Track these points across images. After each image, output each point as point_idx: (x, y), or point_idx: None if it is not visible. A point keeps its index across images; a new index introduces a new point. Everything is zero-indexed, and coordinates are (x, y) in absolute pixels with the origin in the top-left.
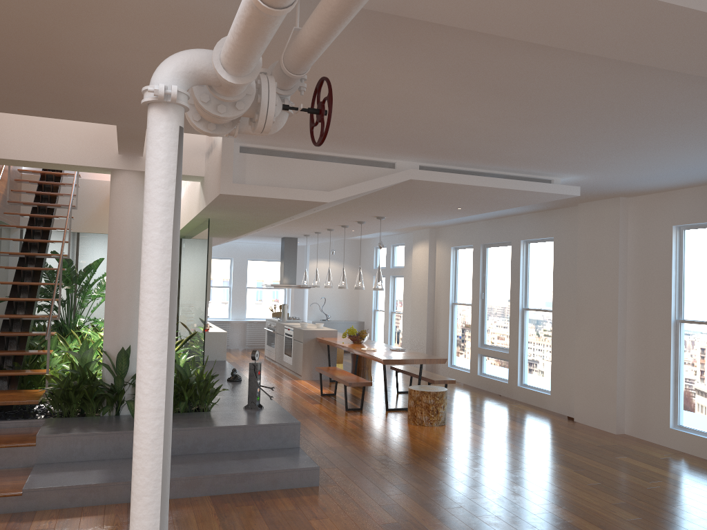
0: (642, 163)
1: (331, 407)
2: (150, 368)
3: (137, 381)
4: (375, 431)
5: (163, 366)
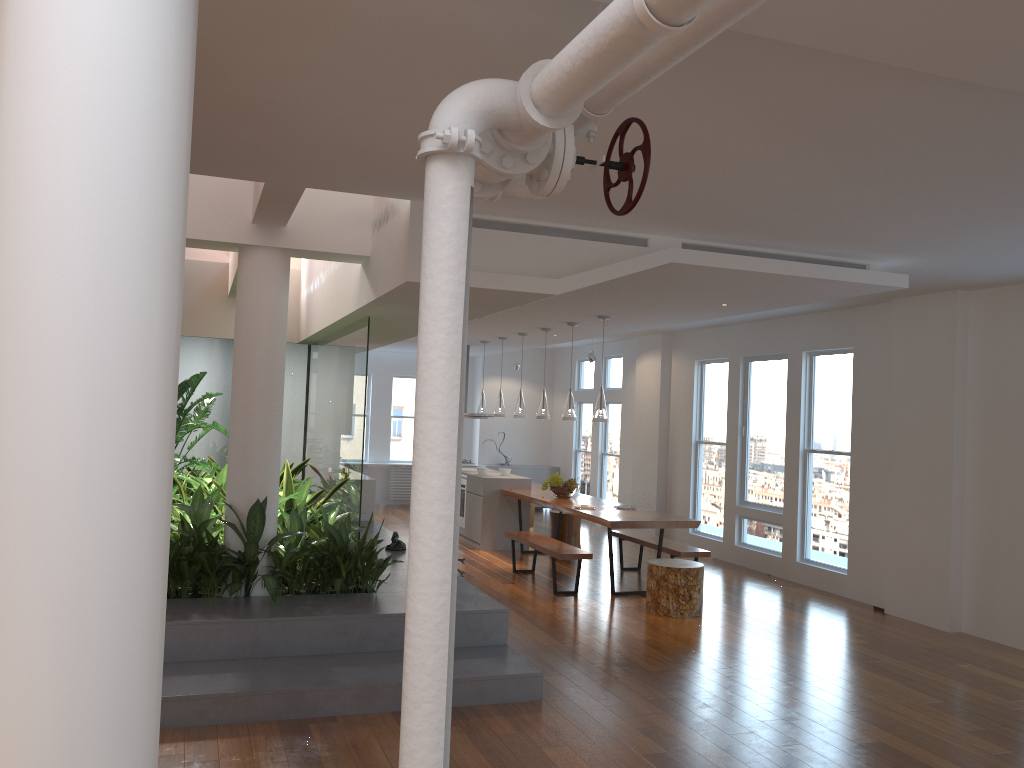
0: (1006, 242)
1: (532, 589)
2: (433, 525)
3: (412, 543)
4: (604, 624)
5: (449, 521)
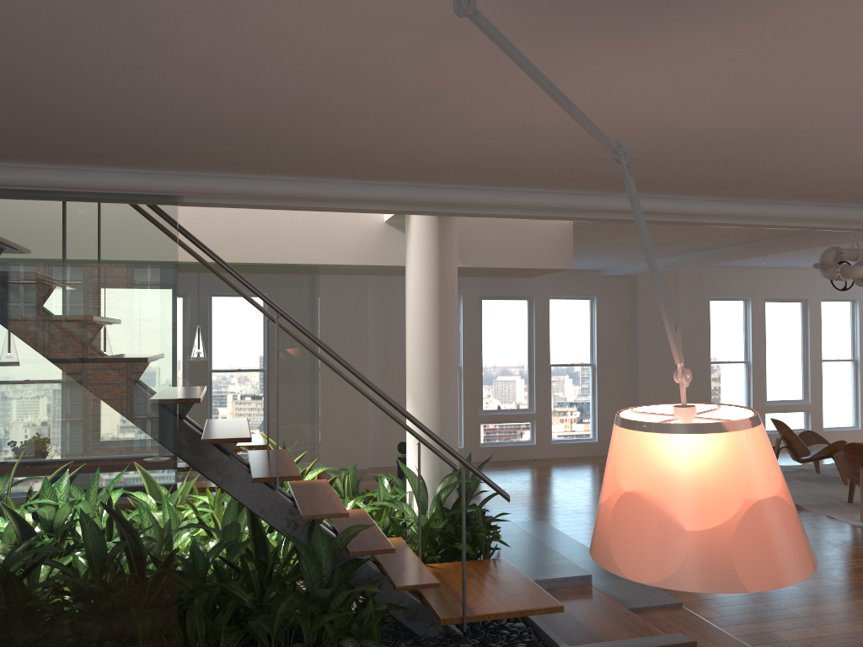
0: None
1: None
2: None
3: None
4: None
5: None
